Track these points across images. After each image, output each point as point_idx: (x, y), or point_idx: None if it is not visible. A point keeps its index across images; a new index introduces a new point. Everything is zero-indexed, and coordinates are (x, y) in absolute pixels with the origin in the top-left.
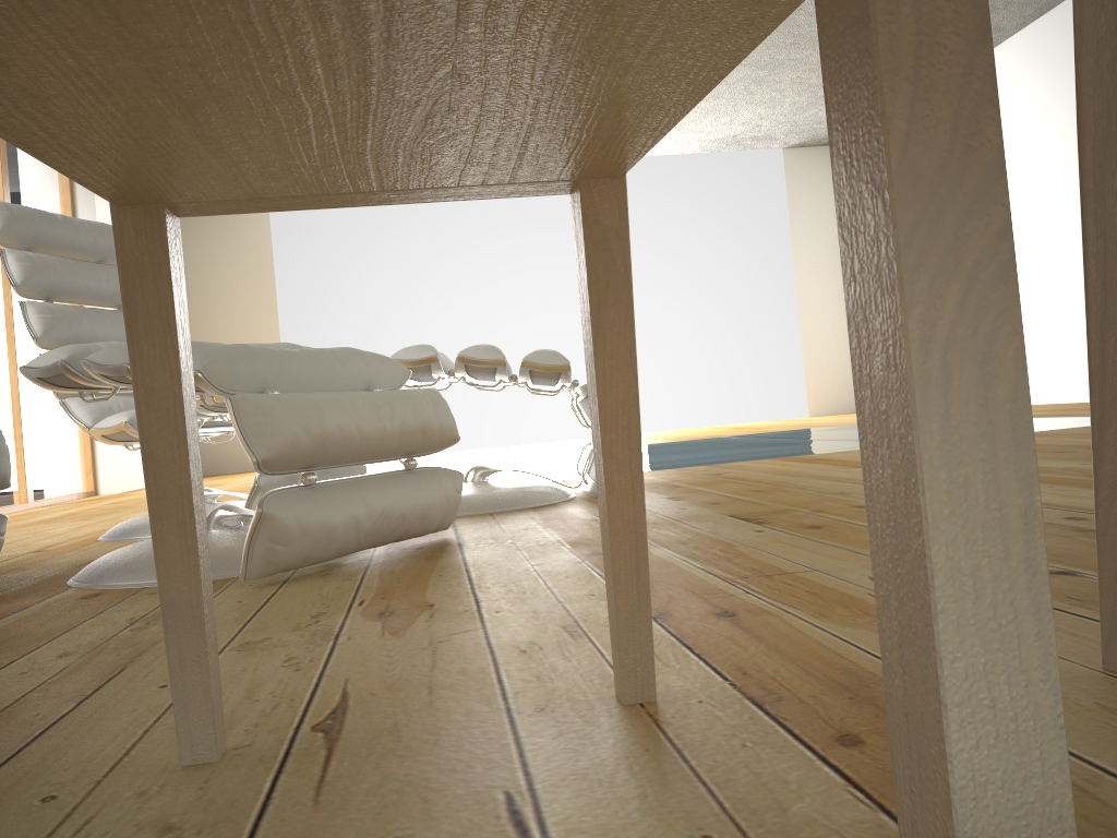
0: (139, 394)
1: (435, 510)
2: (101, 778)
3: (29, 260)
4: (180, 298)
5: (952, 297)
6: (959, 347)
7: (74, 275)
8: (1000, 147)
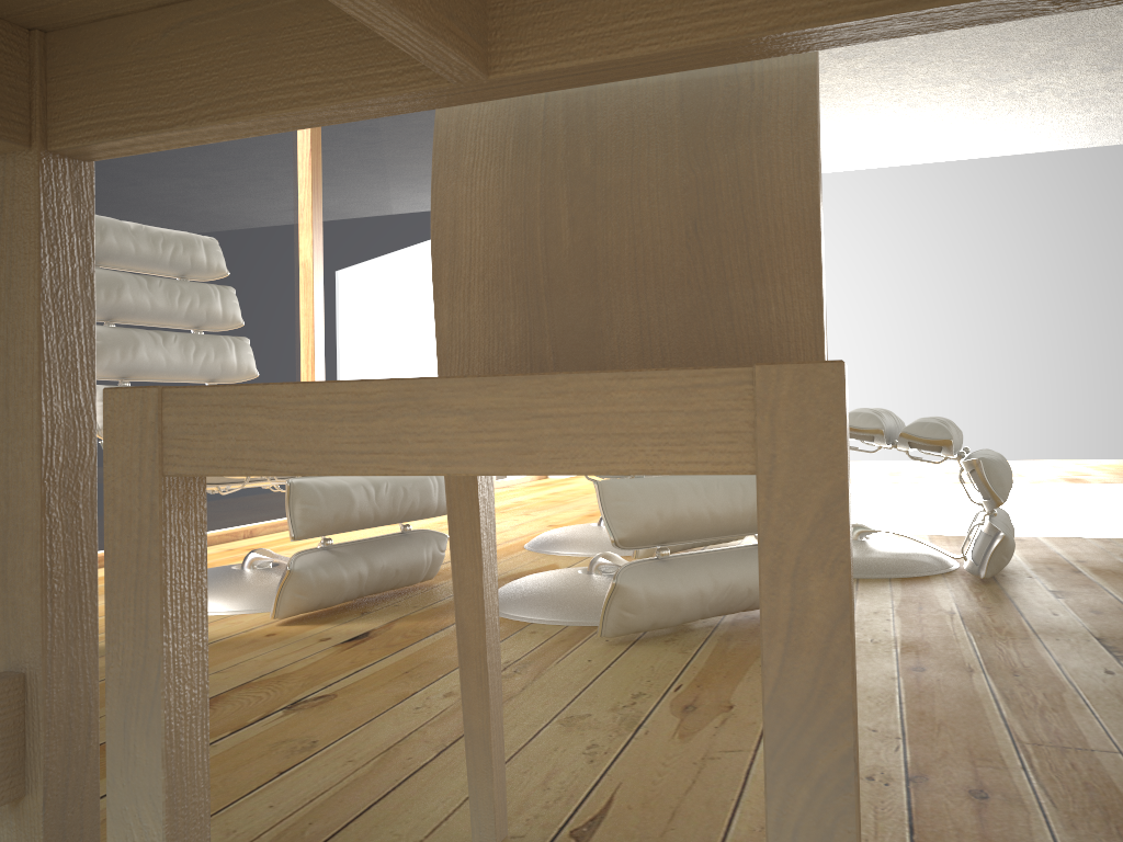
0: (455, 580)
1: None
2: (423, 838)
3: None
4: (487, 511)
5: (803, 796)
6: (804, 832)
7: None
8: (849, 696)
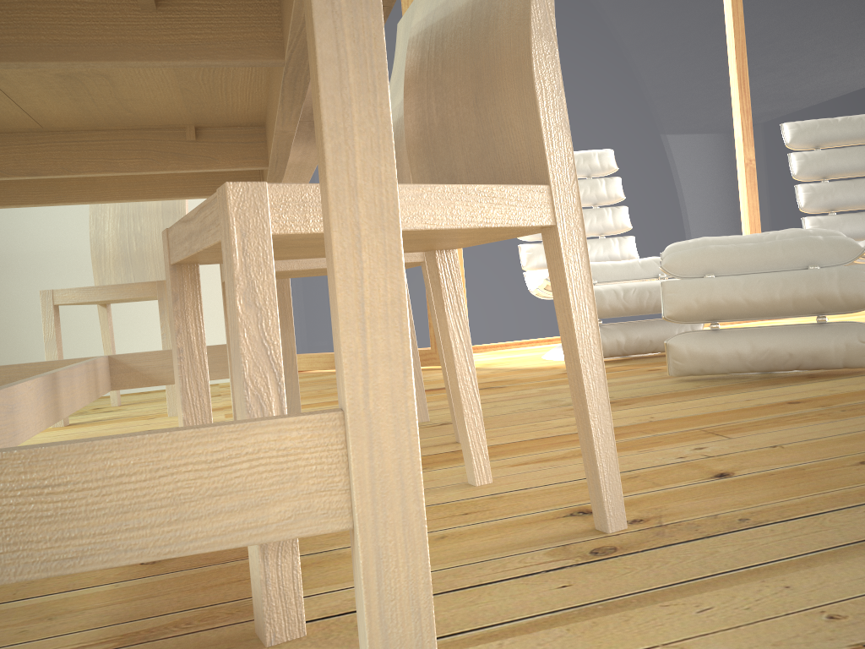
0: None
1: (828, 353)
2: None
3: (803, 158)
4: None
5: None
6: None
7: (839, 160)
8: None
